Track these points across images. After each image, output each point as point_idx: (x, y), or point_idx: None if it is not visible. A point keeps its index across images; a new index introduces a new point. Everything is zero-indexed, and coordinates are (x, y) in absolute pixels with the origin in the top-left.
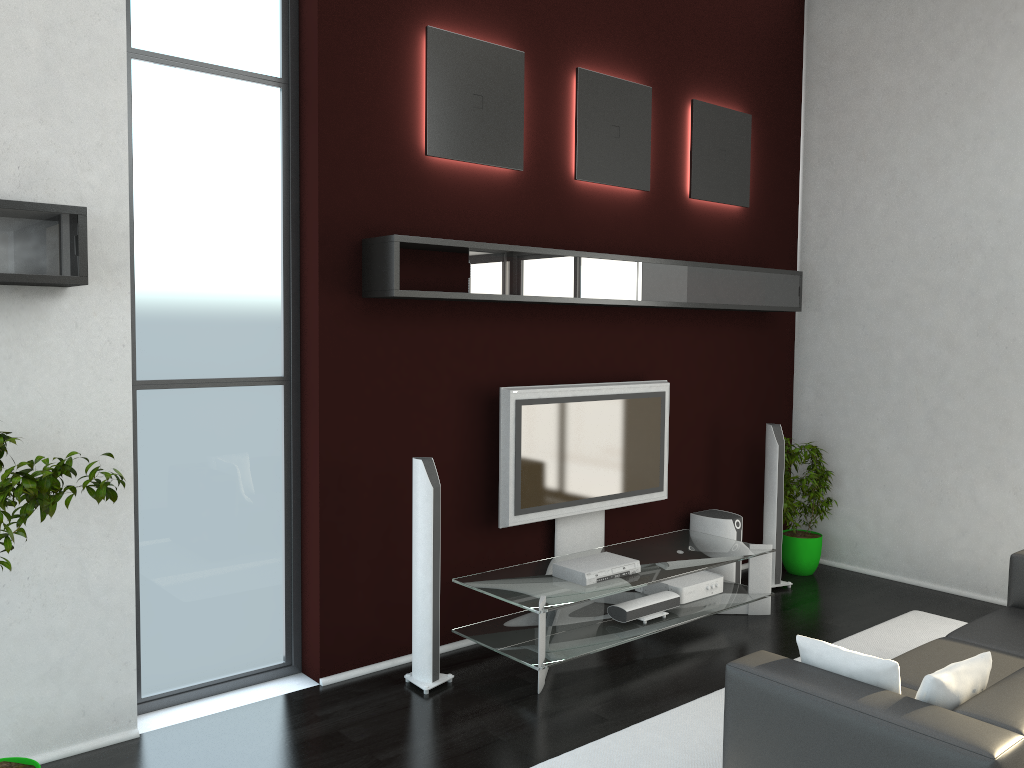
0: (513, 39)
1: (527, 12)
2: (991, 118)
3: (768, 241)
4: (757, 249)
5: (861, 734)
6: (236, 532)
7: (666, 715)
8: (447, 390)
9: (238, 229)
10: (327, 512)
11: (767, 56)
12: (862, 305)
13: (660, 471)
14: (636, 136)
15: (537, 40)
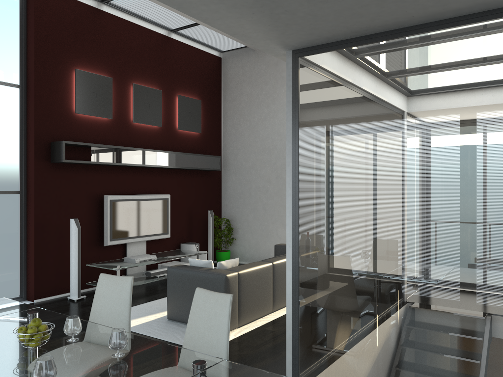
0: (108, 73)
1: (113, 64)
2: (277, 106)
3: (210, 145)
4: (205, 148)
5: (198, 277)
6: (1, 247)
7: (160, 299)
8: (84, 196)
9: (3, 137)
10: (37, 239)
11: (207, 79)
12: (242, 168)
13: (167, 227)
14: (156, 107)
15: (117, 73)
